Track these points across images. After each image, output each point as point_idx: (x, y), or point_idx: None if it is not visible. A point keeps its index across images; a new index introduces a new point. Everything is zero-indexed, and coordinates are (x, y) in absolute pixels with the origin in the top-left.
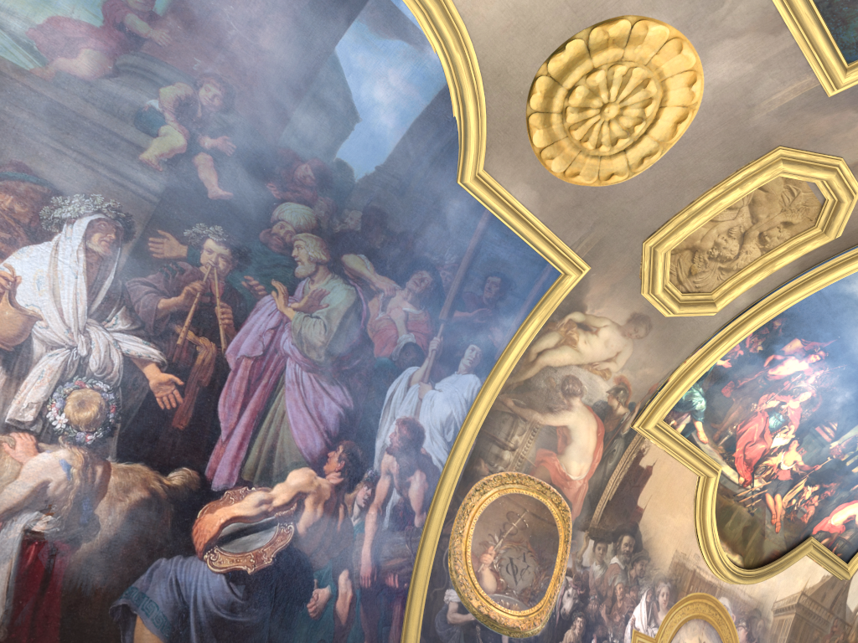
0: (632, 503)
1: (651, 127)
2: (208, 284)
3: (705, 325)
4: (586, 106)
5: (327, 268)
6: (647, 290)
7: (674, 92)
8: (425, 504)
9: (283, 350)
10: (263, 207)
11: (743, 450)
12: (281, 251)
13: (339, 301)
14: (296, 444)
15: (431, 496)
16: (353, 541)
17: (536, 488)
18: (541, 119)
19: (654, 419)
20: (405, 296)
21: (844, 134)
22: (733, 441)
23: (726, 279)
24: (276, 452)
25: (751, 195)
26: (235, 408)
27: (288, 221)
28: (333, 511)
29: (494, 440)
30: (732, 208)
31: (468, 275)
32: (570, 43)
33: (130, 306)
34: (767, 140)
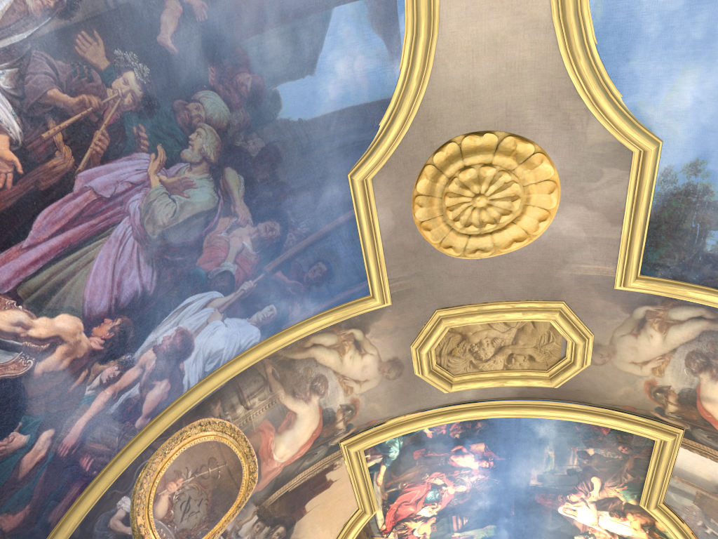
0: (302, 503)
1: (497, 232)
2: (104, 107)
3: (434, 396)
4: (467, 186)
5: (208, 167)
6: (416, 346)
7: (527, 218)
8: (154, 411)
9: (128, 207)
10: (194, 81)
11: (398, 505)
12: (182, 127)
13: (199, 201)
14: (84, 292)
15: (163, 408)
16: (75, 407)
17: (244, 450)
18: (434, 173)
19: (359, 446)
20: (251, 233)
21: (605, 319)
22: (397, 495)
23: (470, 372)
24: (62, 289)
25: (524, 323)
26: (53, 227)
27: (205, 108)
28: (77, 371)
29: (239, 392)
30: (507, 324)
31: (307, 250)
32: (488, 134)
33: (23, 72)
34: (559, 292)
